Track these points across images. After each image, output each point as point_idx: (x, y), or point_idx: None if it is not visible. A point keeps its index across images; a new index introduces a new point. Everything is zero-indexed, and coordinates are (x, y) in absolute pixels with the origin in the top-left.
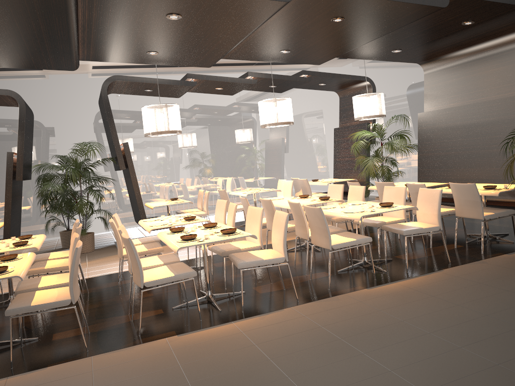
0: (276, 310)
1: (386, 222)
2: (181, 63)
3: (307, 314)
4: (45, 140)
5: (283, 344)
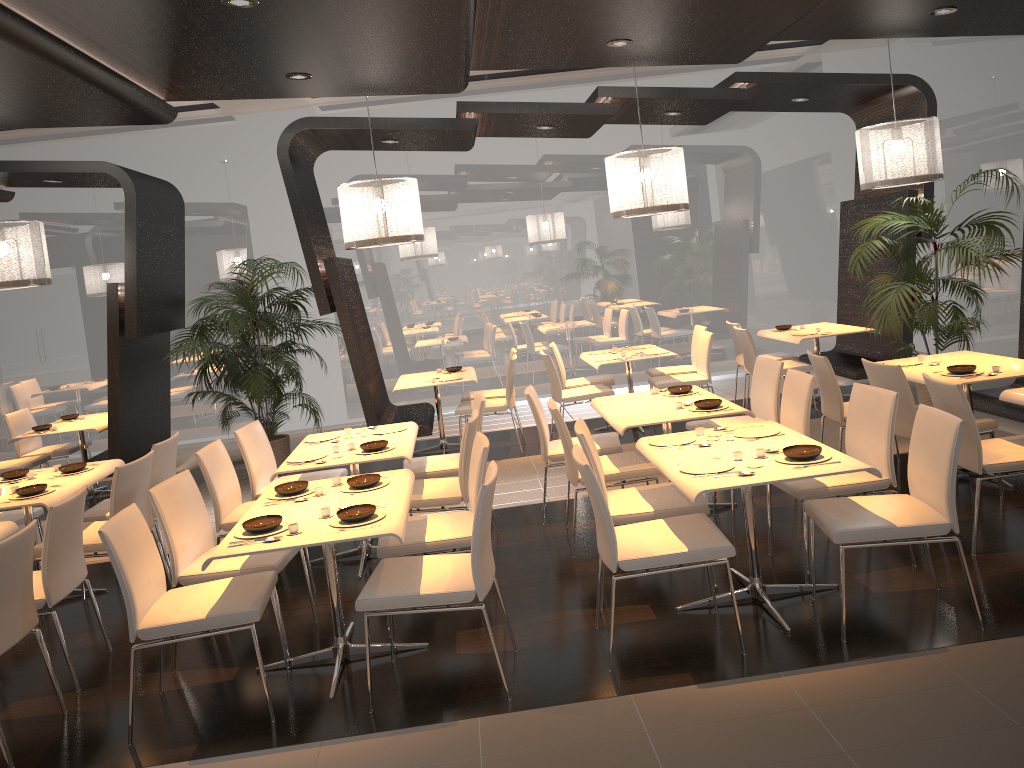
0: (439, 721)
1: (829, 487)
2: (386, 89)
3: (491, 752)
4: (232, 245)
5: None
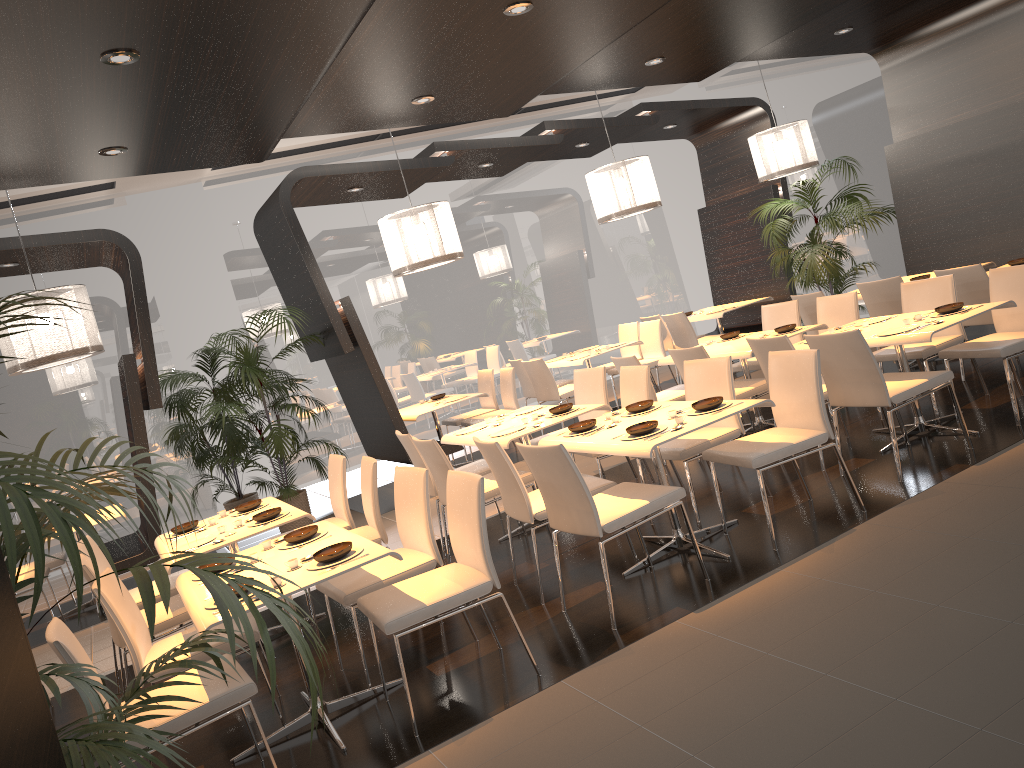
0: (841, 533)
1: (936, 346)
2: (463, 114)
3: (912, 526)
4: None
5: (930, 577)
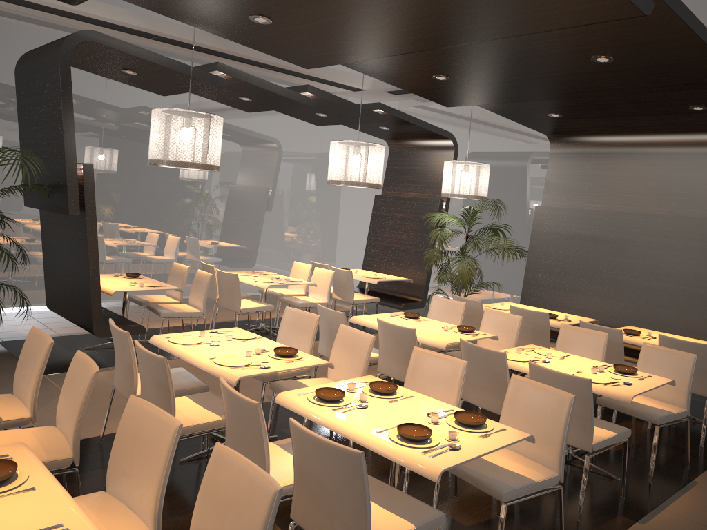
0: None
1: None
2: (278, 49)
3: None
4: None
5: None
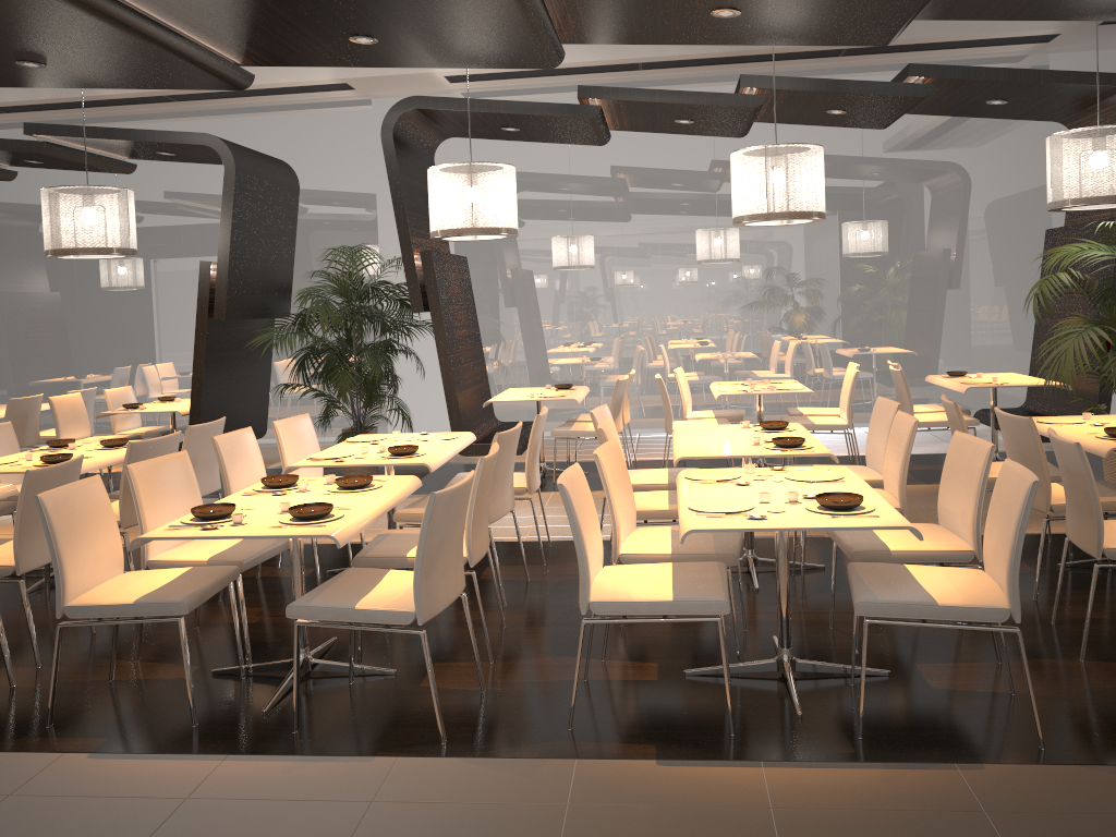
0: (355, 755)
1: (893, 551)
2: (468, 60)
3: (388, 797)
4: (358, 236)
5: None
